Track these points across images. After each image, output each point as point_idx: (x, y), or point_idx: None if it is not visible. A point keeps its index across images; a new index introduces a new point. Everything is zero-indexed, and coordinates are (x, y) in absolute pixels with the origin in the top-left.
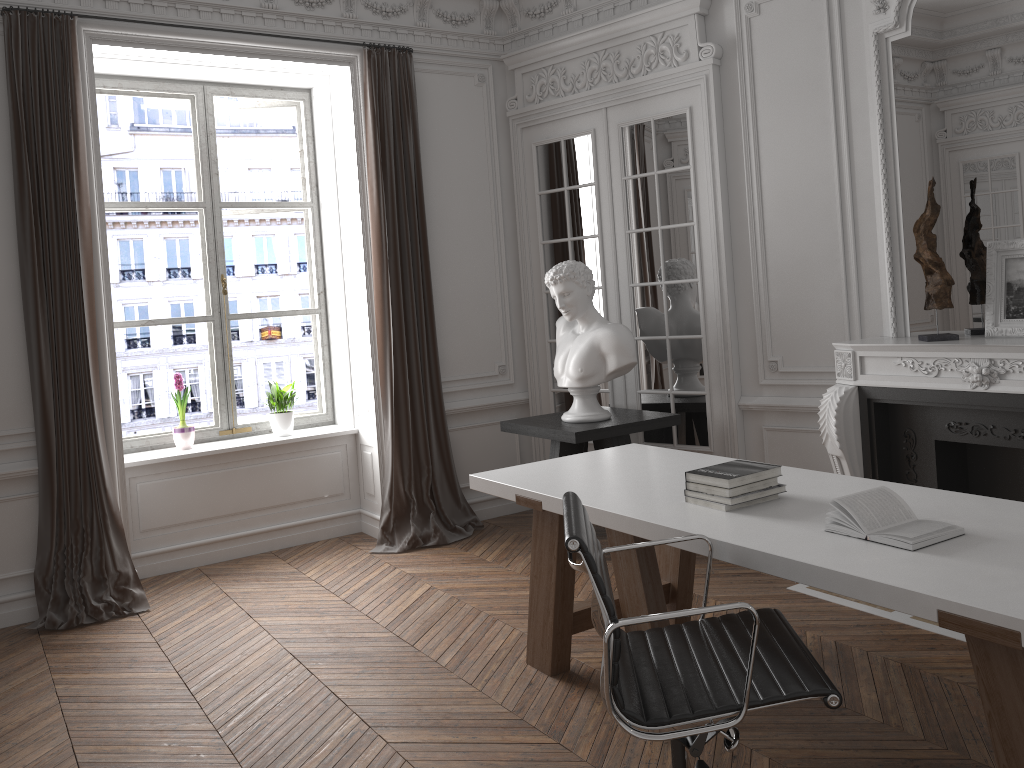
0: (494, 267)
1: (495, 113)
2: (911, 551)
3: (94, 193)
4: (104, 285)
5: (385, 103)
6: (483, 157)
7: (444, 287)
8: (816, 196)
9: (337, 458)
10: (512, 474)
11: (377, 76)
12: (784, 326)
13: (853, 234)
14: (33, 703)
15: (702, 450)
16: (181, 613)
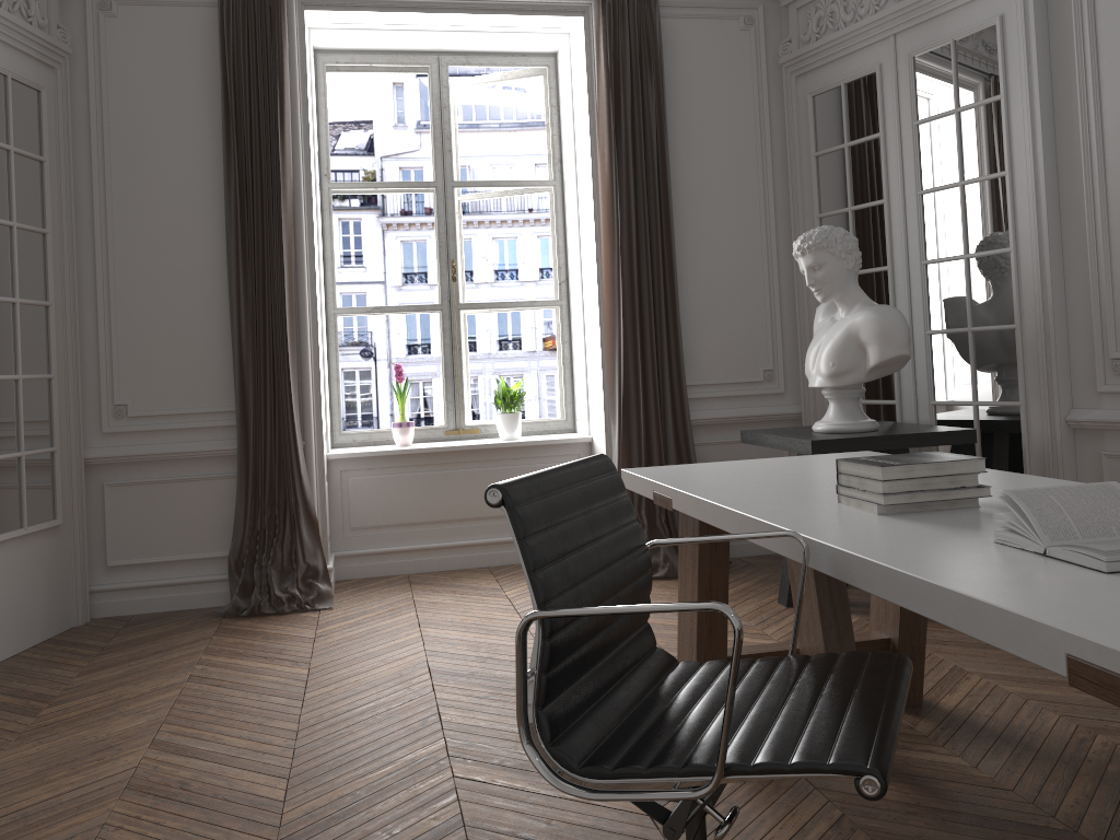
0: (761, 249)
1: (766, 62)
2: (1104, 573)
3: (300, 164)
4: (308, 261)
5: (621, 54)
6: (749, 116)
7: (694, 272)
8: None
9: None
10: (669, 470)
11: (612, 24)
12: None
13: None
14: (165, 678)
15: None
16: (358, 614)
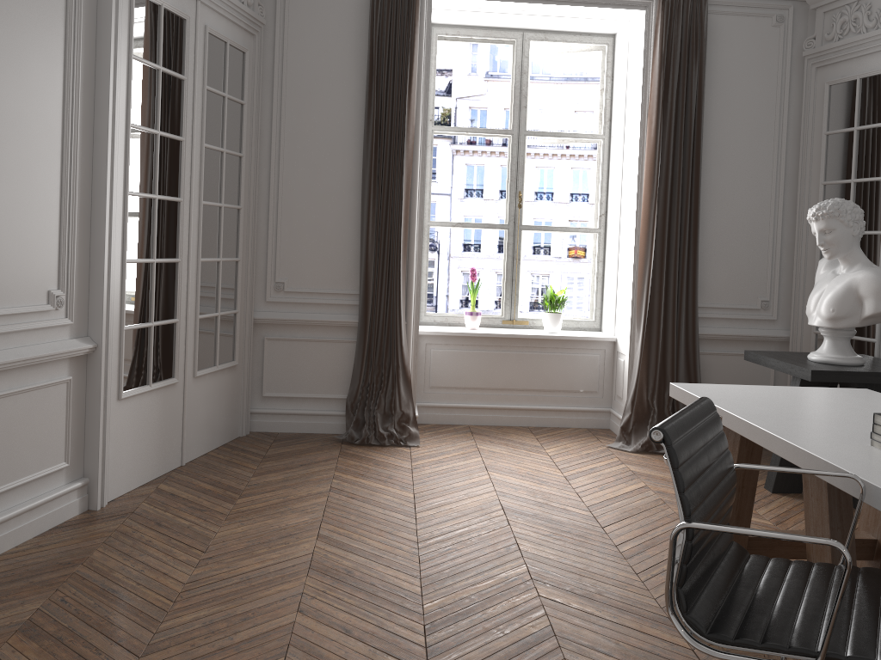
0: (769, 204)
1: (790, 53)
2: None
3: (420, 115)
4: (419, 188)
5: (673, 43)
6: (771, 96)
7: (713, 219)
8: None
9: (595, 360)
10: (710, 390)
11: (669, 18)
12: None
13: None
14: (313, 486)
15: None
16: (439, 454)
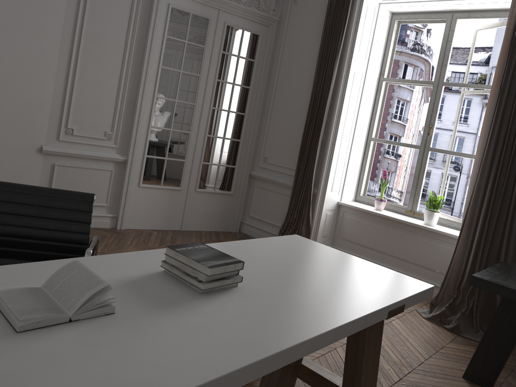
0: None
1: None
2: None
3: (344, 68)
4: (338, 112)
5: None
6: None
7: None
8: None
9: (451, 252)
10: (296, 241)
11: None
12: None
13: None
14: None
15: None
16: None
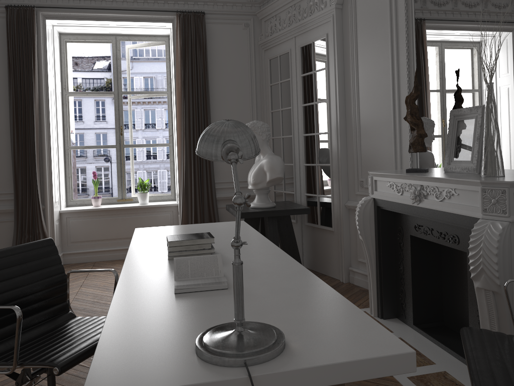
0: None
1: (253, 43)
2: (174, 293)
3: (43, 87)
4: (47, 129)
5: (186, 40)
6: (246, 66)
7: None
8: (382, 83)
9: (168, 217)
10: (150, 230)
11: (183, 27)
12: (367, 160)
13: (398, 106)
14: None
15: (329, 229)
16: None
